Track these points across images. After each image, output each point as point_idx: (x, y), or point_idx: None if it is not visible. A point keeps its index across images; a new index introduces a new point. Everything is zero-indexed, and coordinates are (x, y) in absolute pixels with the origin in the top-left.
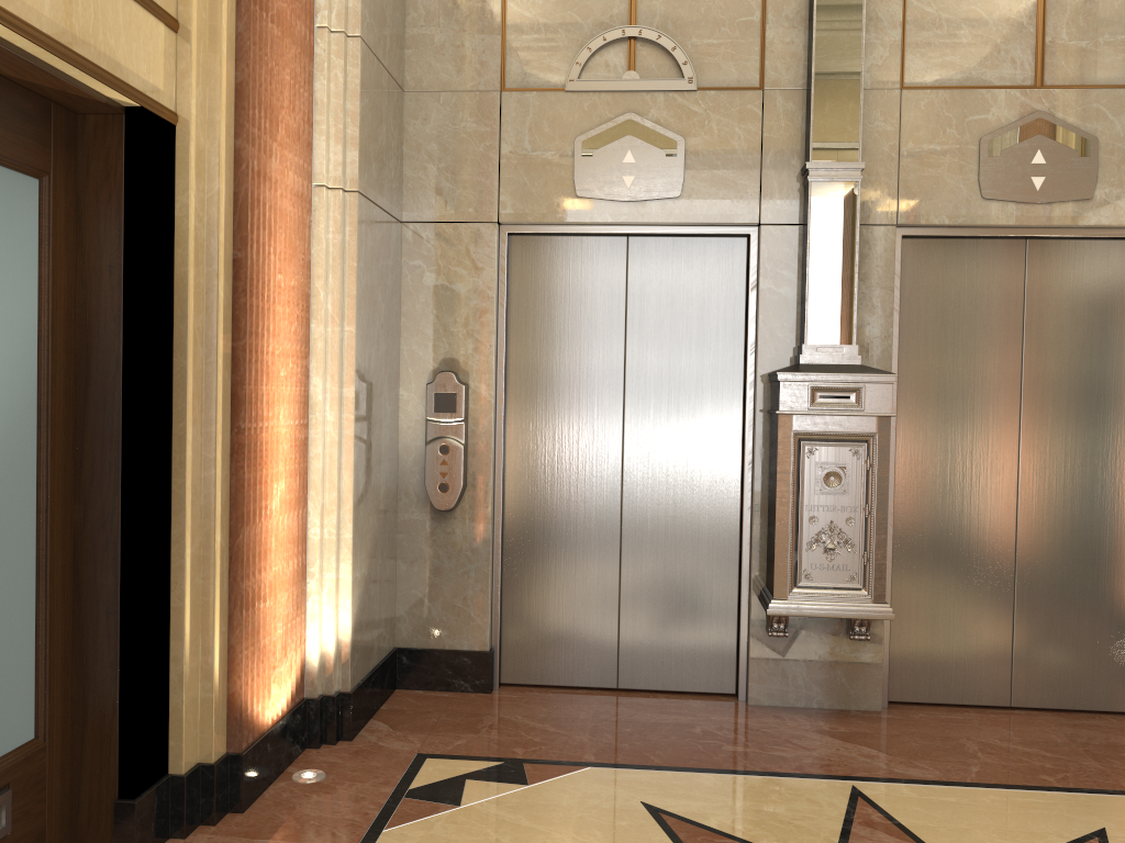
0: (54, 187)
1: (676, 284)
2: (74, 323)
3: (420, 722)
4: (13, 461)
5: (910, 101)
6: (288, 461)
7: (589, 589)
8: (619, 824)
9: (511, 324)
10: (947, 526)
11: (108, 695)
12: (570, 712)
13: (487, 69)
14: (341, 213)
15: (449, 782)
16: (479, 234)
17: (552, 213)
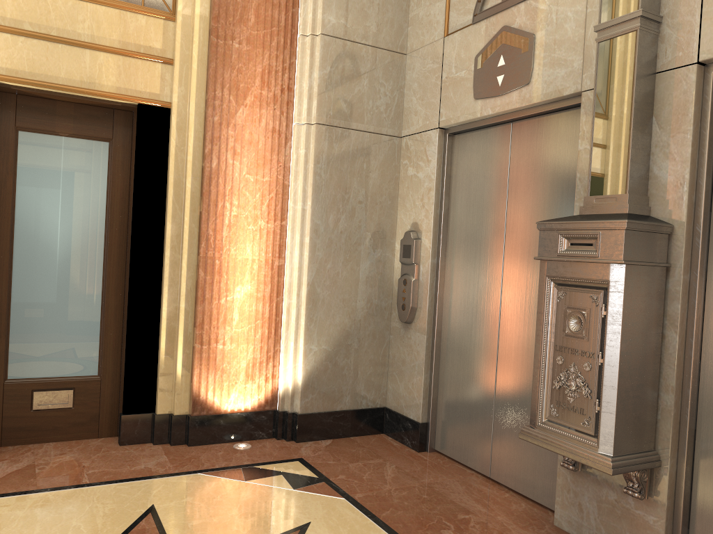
0: (114, 144)
1: (538, 155)
2: (127, 202)
3: (344, 448)
4: (87, 258)
5: None
6: (256, 275)
7: (478, 395)
8: (268, 522)
9: (451, 197)
10: None
11: (123, 365)
12: (425, 476)
13: (439, 25)
14: (305, 137)
15: (273, 472)
16: (430, 137)
17: (462, 115)
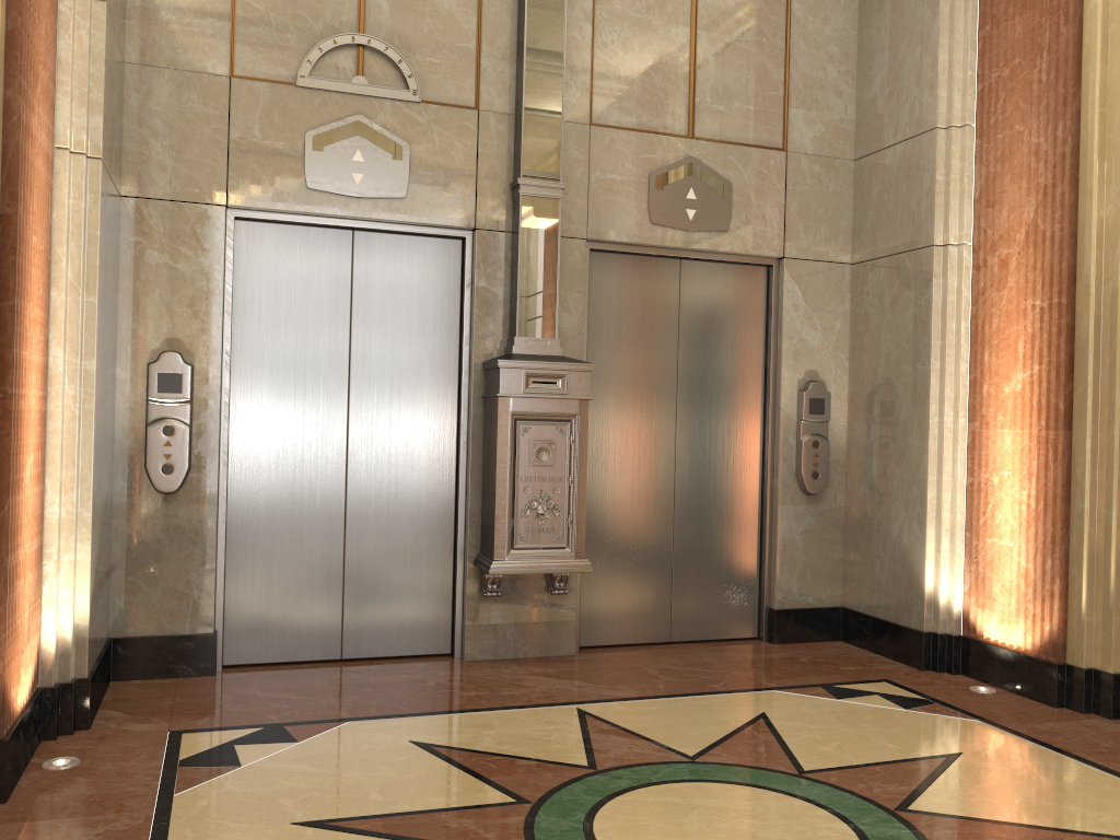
0: None
1: (398, 278)
2: None
3: (155, 706)
4: None
5: (597, 136)
6: (35, 434)
7: (314, 566)
8: (399, 759)
9: (236, 307)
10: (623, 494)
11: None
12: (306, 683)
13: (216, 53)
14: (85, 179)
15: (218, 749)
16: (206, 215)
17: (282, 201)
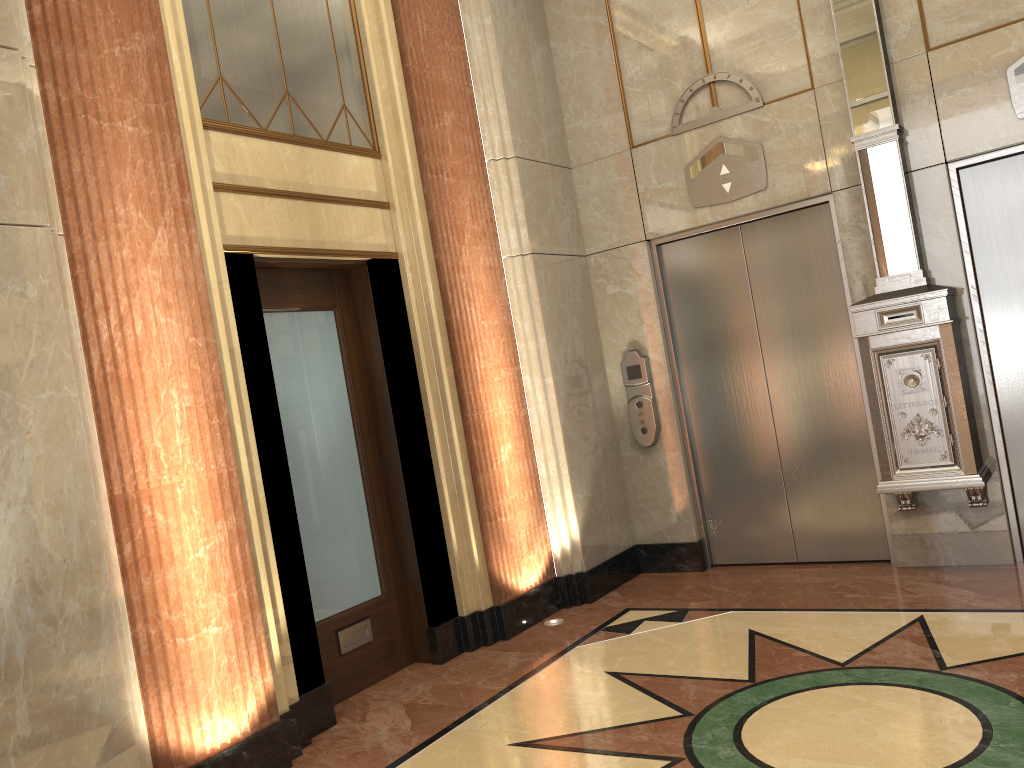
0: (341, 312)
1: (781, 252)
2: (365, 378)
3: (641, 591)
4: (344, 454)
5: (936, 59)
6: (511, 431)
7: (762, 490)
8: (721, 641)
9: (671, 307)
10: None
11: (414, 571)
12: (749, 580)
13: (618, 137)
14: (522, 270)
15: (633, 622)
16: (635, 251)
17: (679, 224)
